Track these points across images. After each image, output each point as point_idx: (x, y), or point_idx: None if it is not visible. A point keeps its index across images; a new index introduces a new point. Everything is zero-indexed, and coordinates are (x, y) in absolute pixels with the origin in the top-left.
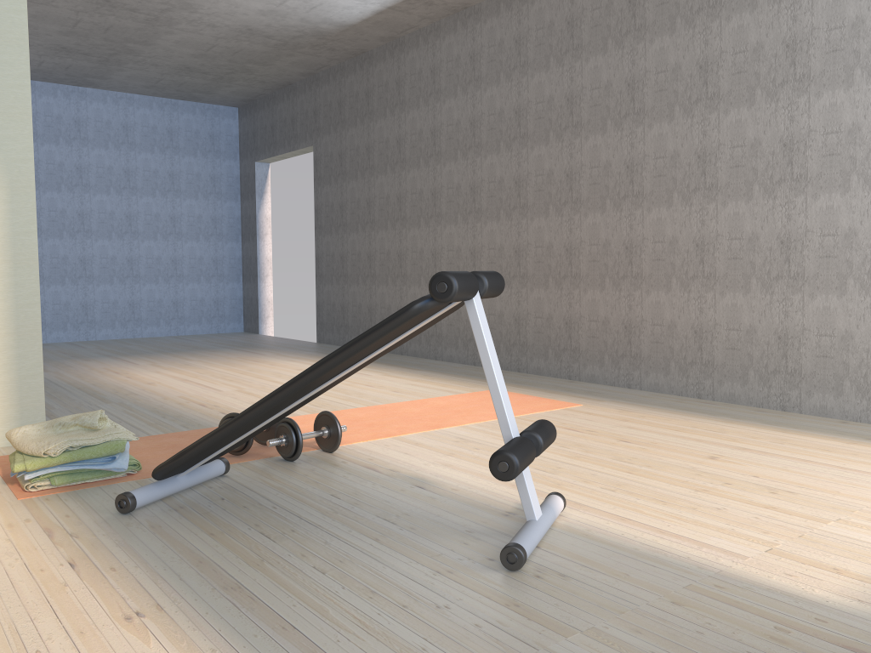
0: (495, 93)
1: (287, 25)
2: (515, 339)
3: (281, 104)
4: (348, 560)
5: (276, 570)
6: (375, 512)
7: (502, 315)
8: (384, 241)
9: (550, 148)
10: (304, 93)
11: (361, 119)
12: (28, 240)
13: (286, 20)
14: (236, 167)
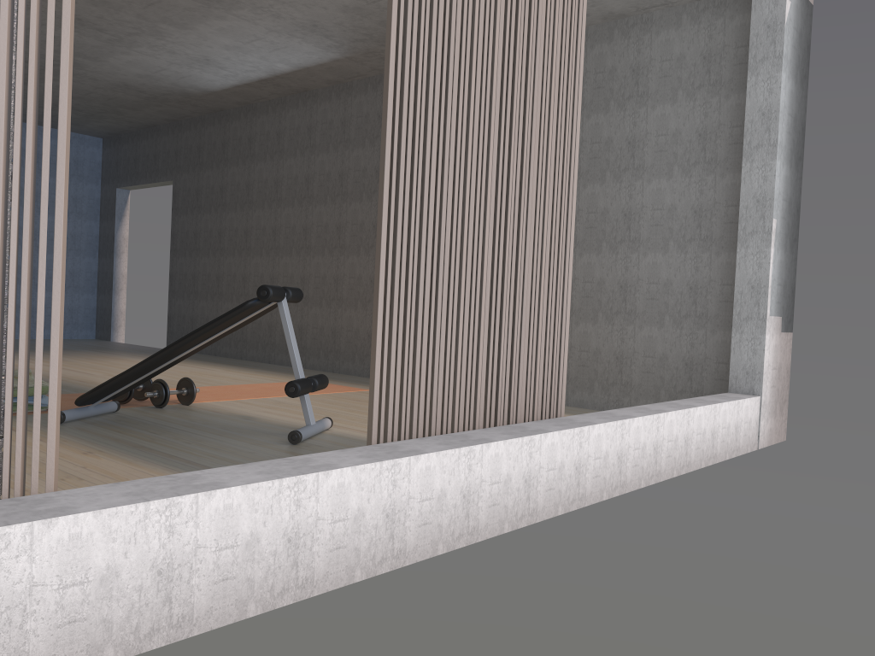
0: (325, 158)
1: (159, 86)
2: (332, 347)
3: (145, 141)
4: (203, 440)
5: (162, 442)
6: (219, 427)
7: (322, 328)
8: (231, 265)
9: (363, 205)
10: (168, 135)
11: (217, 164)
12: None
13: (159, 83)
14: (98, 190)
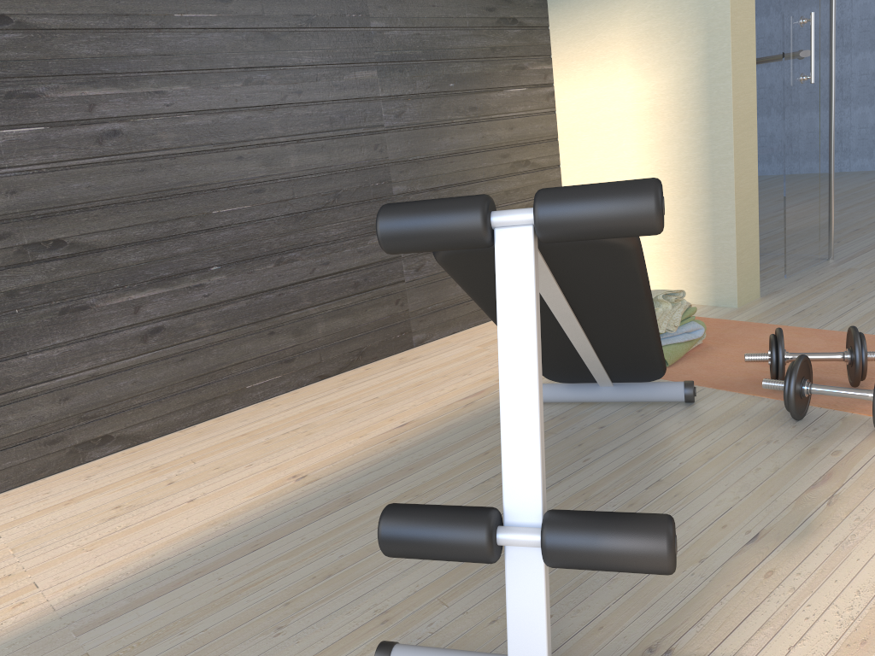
0: None
1: None
2: None
3: None
4: None
5: None
6: None
7: None
8: None
9: None
10: None
11: None
12: (722, 86)
13: None
14: None
